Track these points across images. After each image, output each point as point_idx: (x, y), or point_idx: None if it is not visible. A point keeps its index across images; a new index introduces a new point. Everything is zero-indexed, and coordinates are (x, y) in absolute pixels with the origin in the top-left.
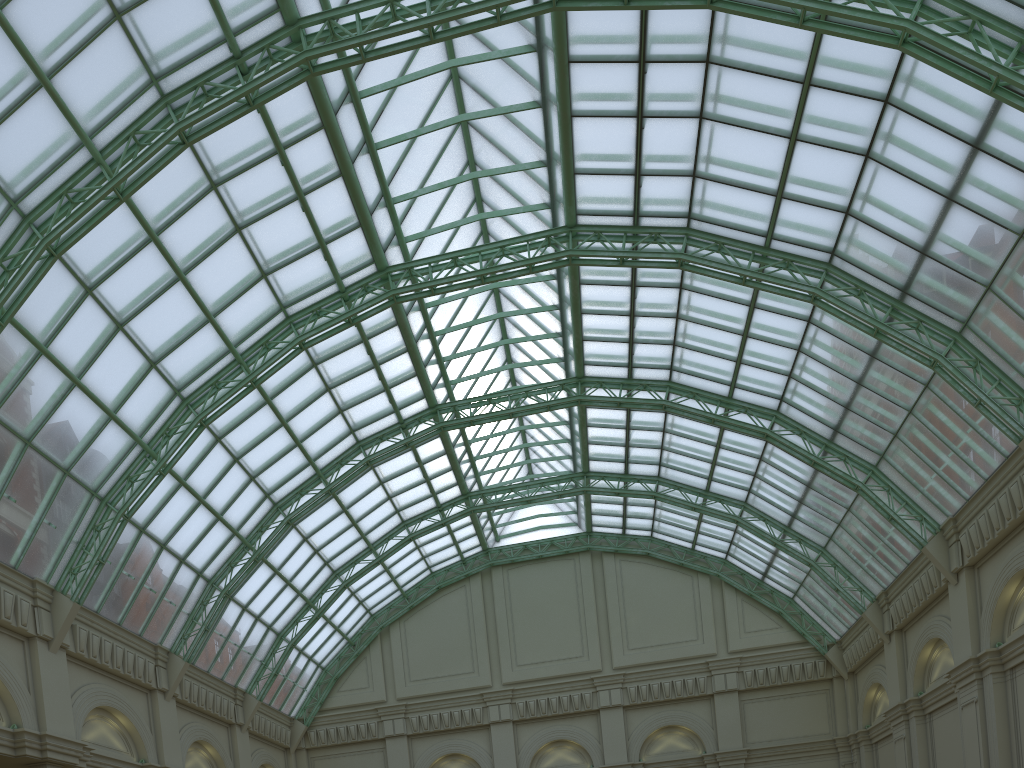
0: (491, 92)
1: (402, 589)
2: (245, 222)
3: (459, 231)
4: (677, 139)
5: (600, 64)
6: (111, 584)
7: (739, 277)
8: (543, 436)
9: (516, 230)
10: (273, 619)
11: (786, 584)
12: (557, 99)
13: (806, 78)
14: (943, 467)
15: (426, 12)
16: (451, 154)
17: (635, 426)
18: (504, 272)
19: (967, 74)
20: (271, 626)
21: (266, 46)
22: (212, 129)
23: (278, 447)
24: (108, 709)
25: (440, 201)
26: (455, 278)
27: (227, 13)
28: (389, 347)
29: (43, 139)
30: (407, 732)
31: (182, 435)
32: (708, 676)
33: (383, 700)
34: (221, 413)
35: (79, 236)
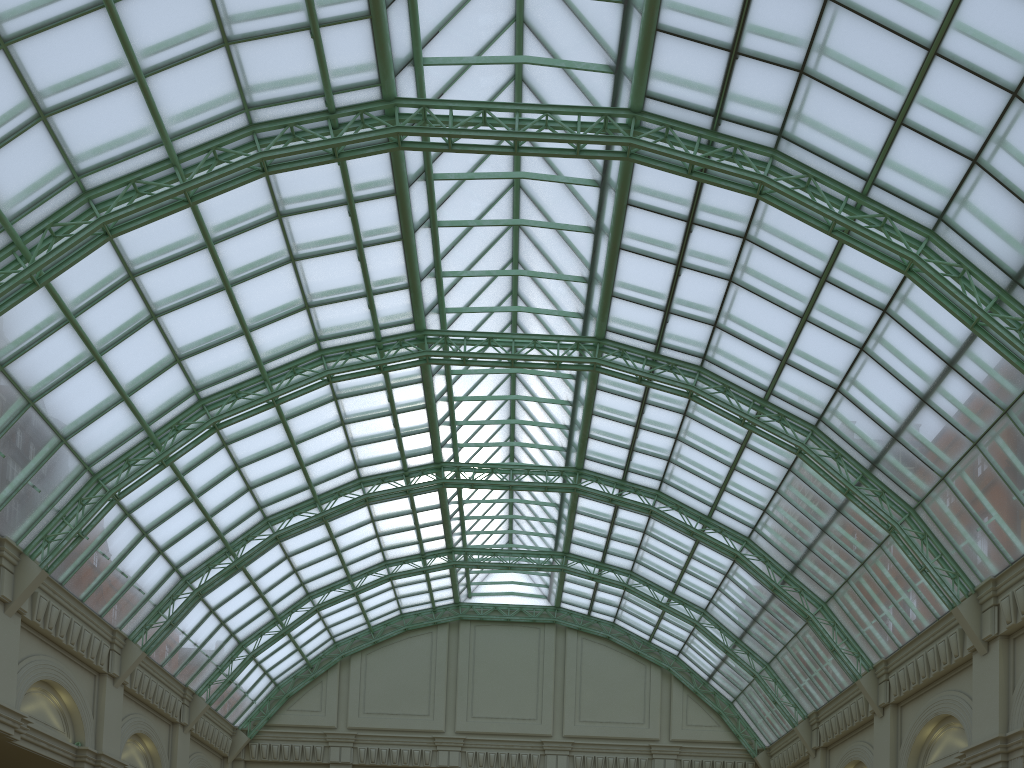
0: (548, 208)
1: (370, 623)
2: (301, 255)
3: (492, 315)
4: (707, 292)
5: (654, 214)
6: (83, 559)
7: (739, 418)
8: (530, 512)
9: (545, 328)
10: (238, 627)
11: (728, 689)
12: (610, 231)
13: (824, 274)
14: (883, 616)
15: (513, 127)
16: (499, 248)
17: (619, 522)
18: (525, 361)
19: (955, 308)
20: (234, 633)
21: (361, 111)
22: (294, 167)
23: (282, 465)
24: (52, 684)
25: (482, 285)
26: (488, 355)
27: (331, 73)
28: (410, 400)
29: (123, 127)
30: (353, 762)
31: (192, 432)
32: (649, 758)
33: (333, 726)
34: (236, 421)
35: (139, 224)
